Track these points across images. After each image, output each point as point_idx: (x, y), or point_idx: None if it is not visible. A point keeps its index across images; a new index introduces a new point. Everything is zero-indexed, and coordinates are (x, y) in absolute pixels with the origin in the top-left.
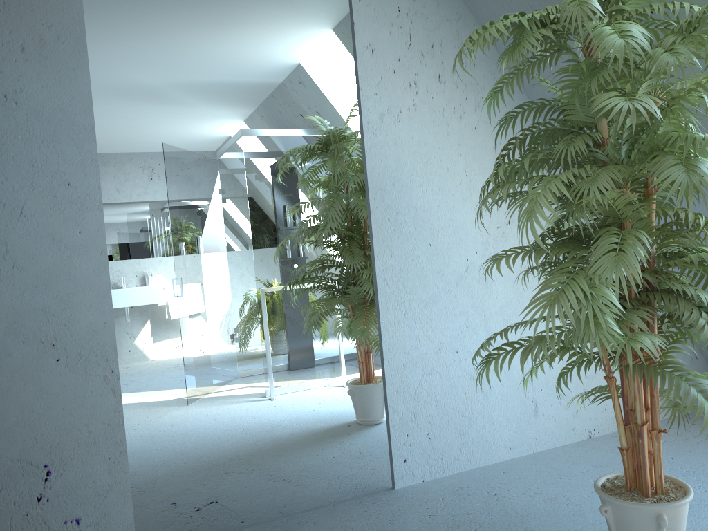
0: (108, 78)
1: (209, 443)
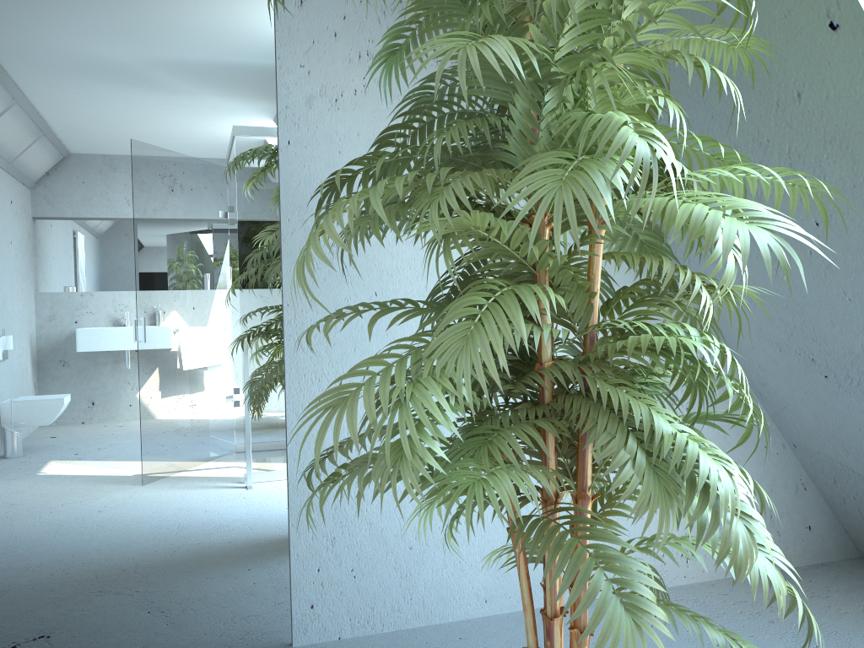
0: None
1: None
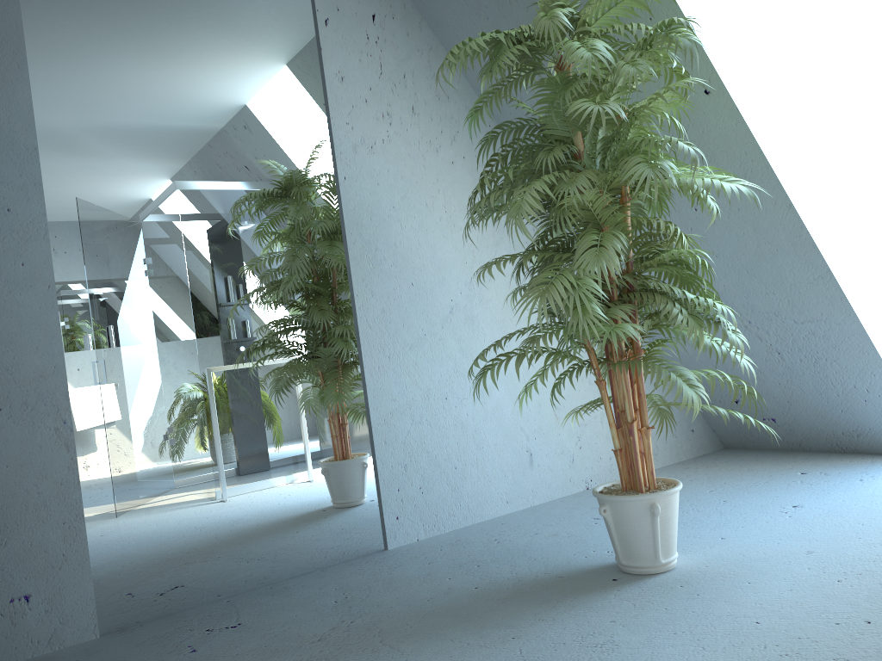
0: (51, 94)
1: (179, 504)
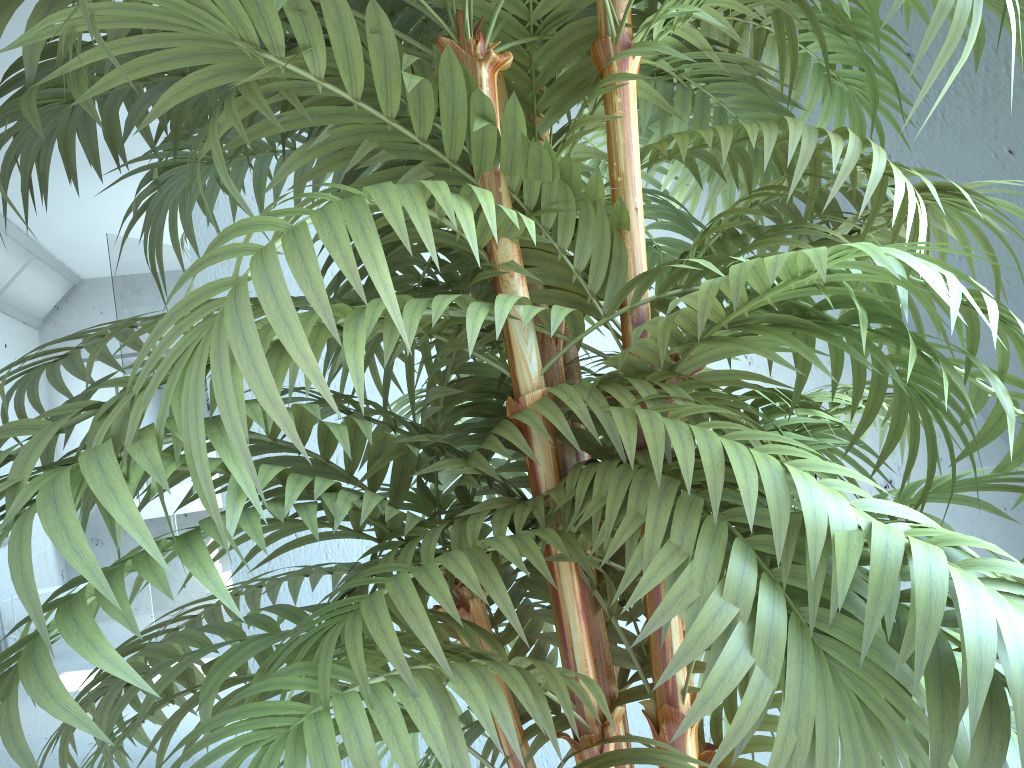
0: None
1: None
